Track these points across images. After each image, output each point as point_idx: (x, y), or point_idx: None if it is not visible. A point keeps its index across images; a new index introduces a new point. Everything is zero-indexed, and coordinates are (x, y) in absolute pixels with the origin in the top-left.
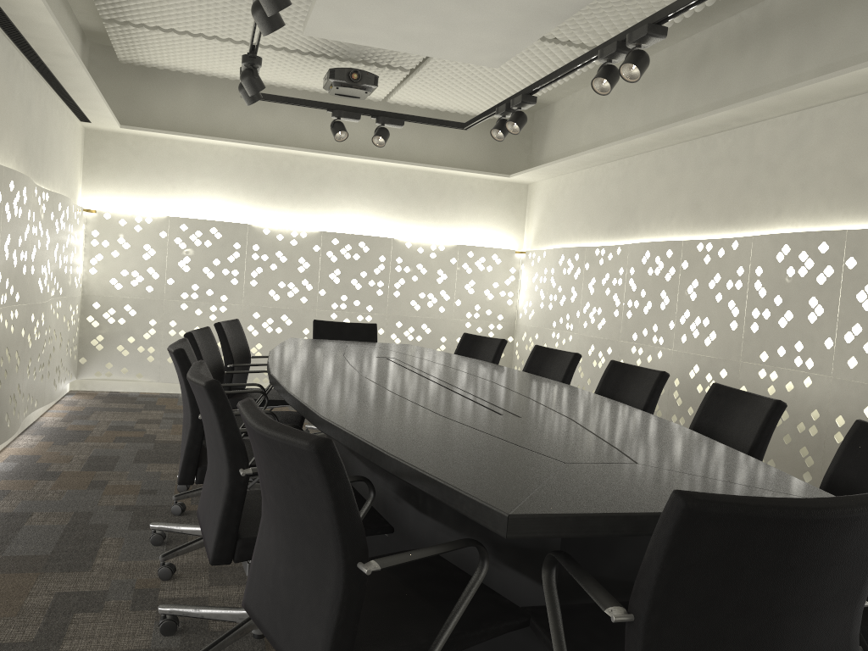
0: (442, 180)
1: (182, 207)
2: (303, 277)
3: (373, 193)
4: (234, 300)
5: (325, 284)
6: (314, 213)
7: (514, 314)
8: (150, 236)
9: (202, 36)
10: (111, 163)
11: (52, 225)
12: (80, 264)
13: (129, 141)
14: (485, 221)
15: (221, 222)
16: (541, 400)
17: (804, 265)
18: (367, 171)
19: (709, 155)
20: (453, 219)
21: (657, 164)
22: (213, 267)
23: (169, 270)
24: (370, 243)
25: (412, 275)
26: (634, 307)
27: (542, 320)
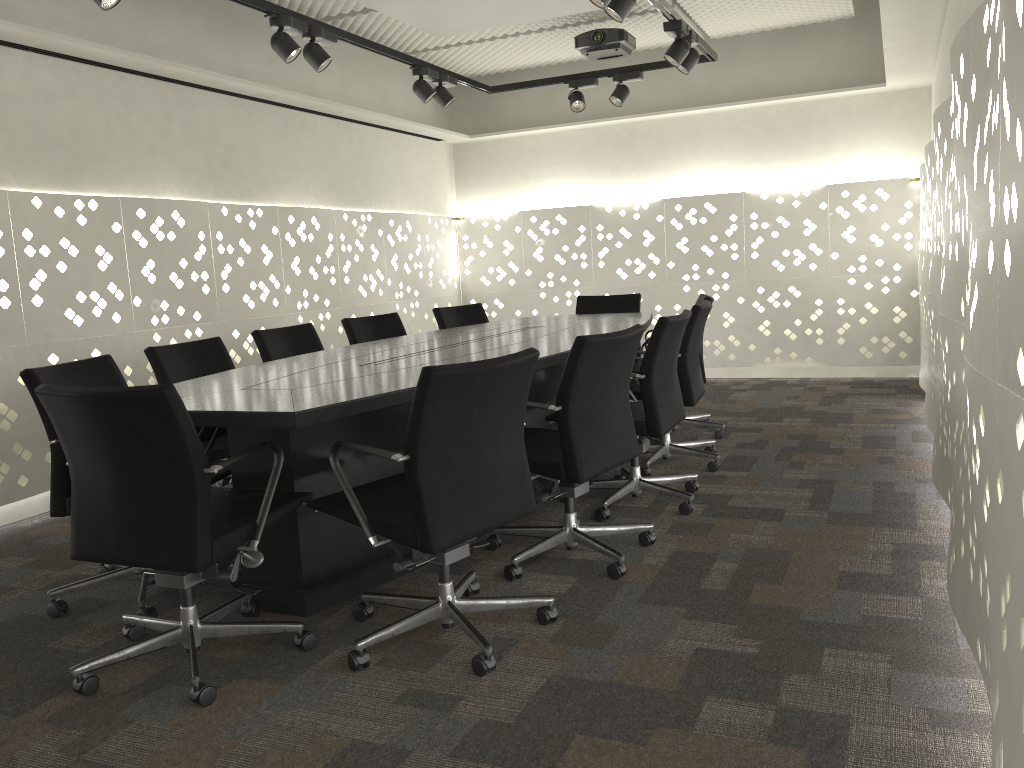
0: (806, 110)
1: (536, 199)
2: (649, 251)
3: (722, 145)
4: (585, 284)
5: (673, 255)
6: (660, 180)
7: (917, 260)
8: (507, 233)
9: (475, 41)
10: (475, 171)
11: (382, 239)
12: (450, 267)
13: (486, 148)
14: (870, 148)
15: (564, 208)
16: (480, 353)
17: (937, 158)
18: (713, 121)
19: (951, 17)
20: (825, 155)
21: (945, 38)
22: (563, 254)
23: (525, 262)
24: (716, 203)
25: (771, 231)
26: (929, 236)
27: (921, 266)
